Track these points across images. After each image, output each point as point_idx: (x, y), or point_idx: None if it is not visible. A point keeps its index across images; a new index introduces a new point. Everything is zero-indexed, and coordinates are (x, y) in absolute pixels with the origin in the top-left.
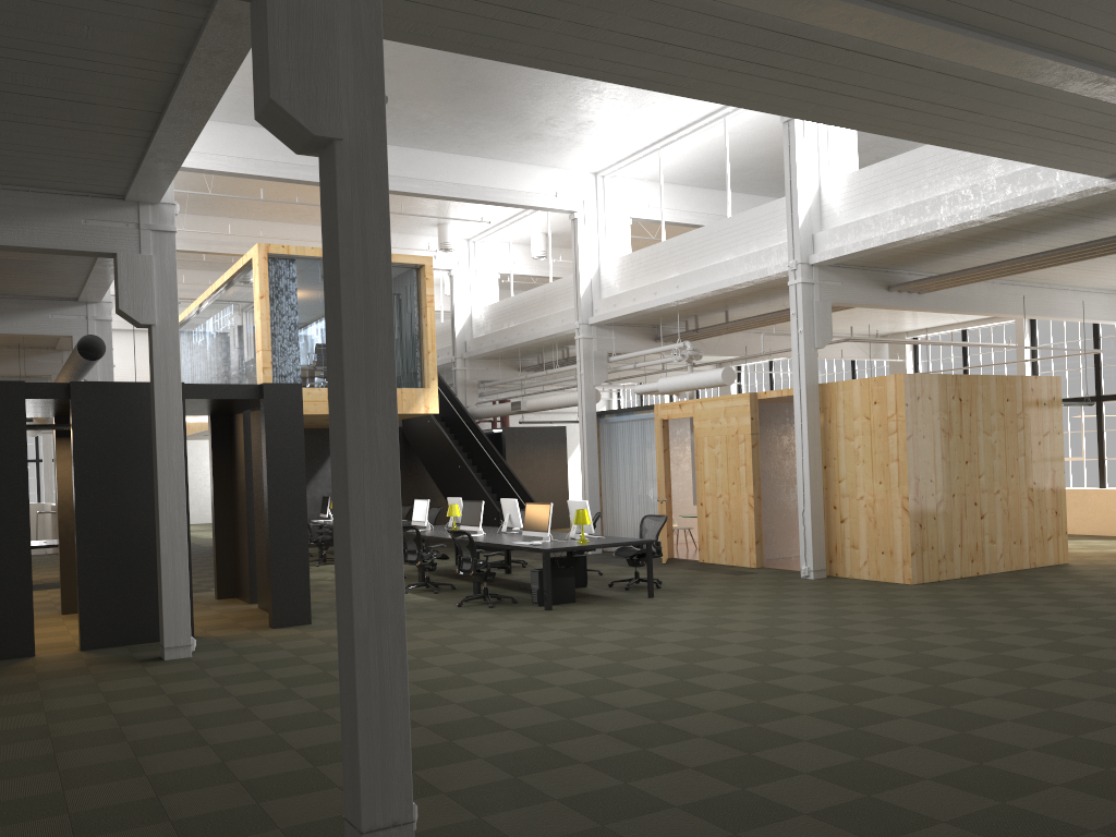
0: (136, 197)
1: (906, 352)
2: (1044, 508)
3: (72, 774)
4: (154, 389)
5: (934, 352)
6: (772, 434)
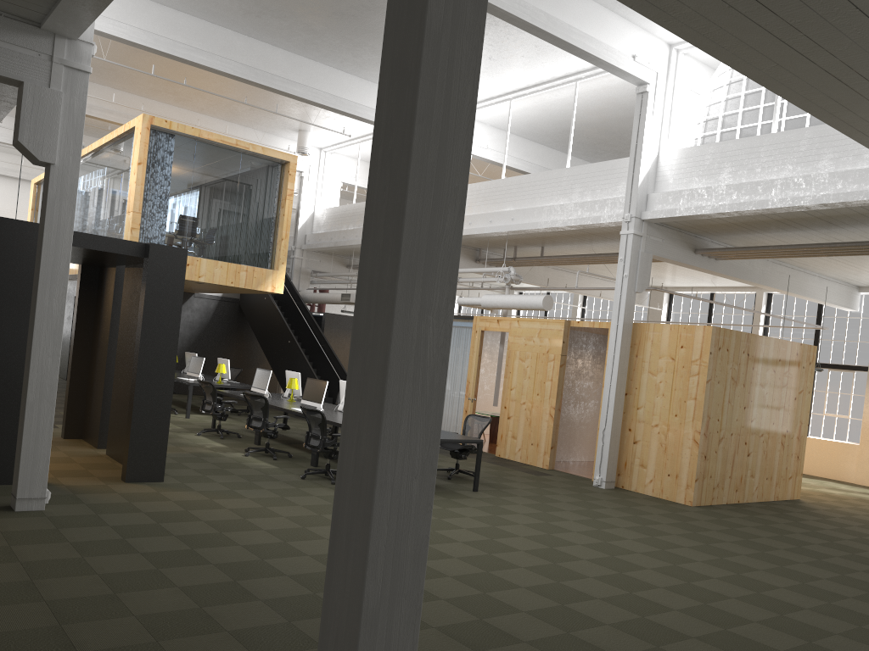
0: (54, 27)
1: (663, 303)
2: (790, 452)
3: None
4: (43, 231)
5: (685, 307)
6: (570, 356)
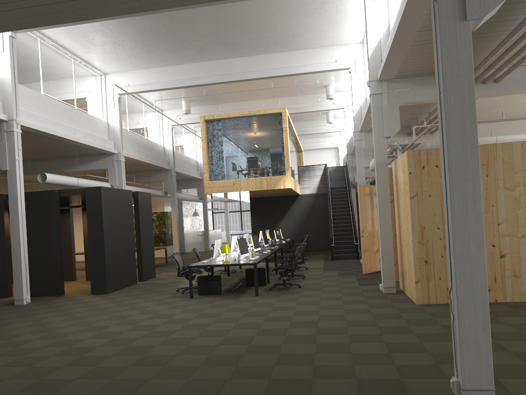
0: None
1: None
2: None
3: None
4: (8, 196)
5: None
6: None
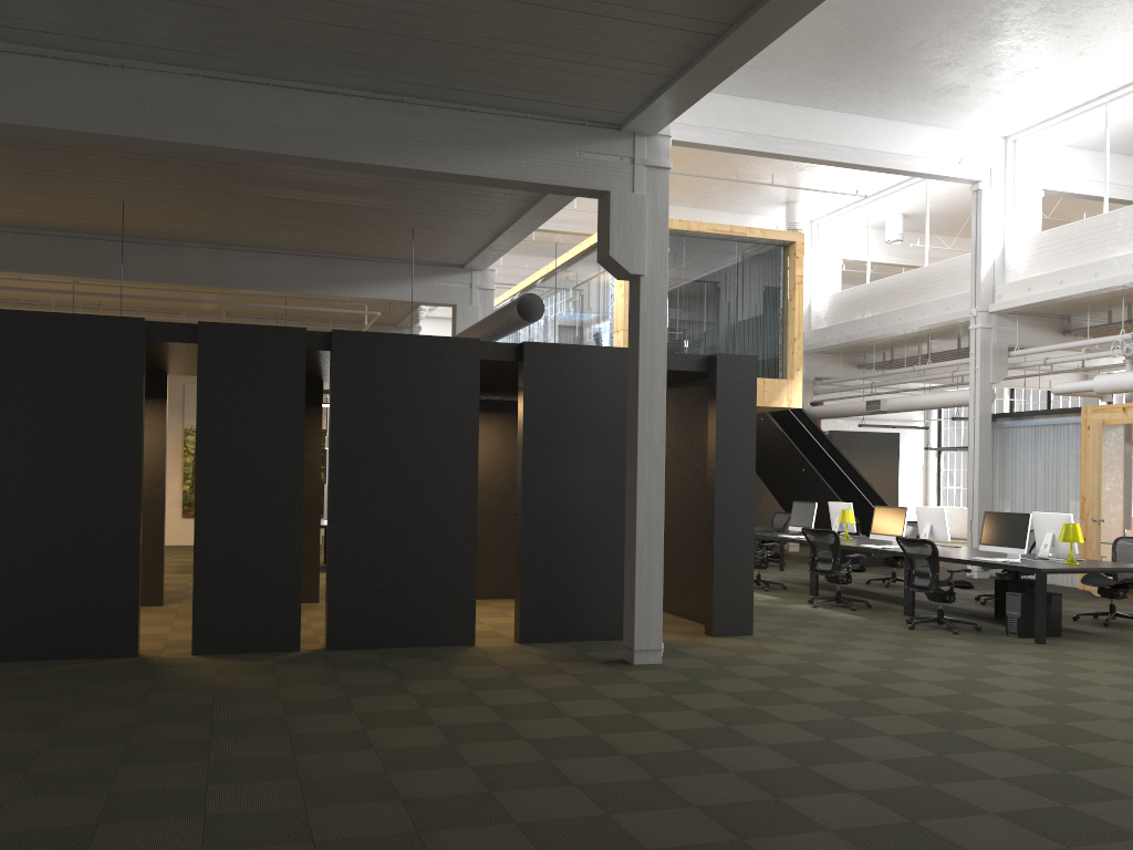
0: (637, 126)
1: None
2: None
3: (720, 814)
4: (638, 350)
5: None
6: None
